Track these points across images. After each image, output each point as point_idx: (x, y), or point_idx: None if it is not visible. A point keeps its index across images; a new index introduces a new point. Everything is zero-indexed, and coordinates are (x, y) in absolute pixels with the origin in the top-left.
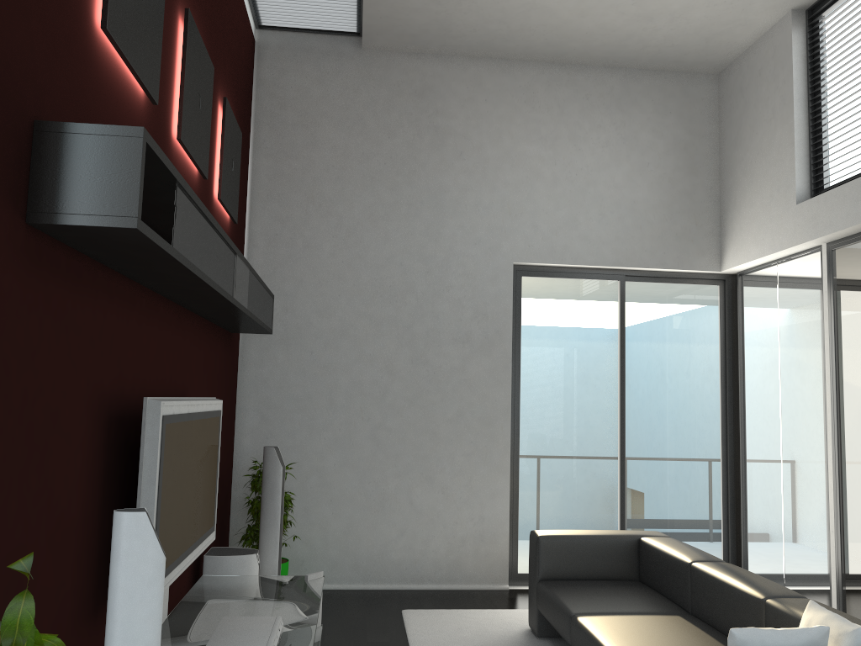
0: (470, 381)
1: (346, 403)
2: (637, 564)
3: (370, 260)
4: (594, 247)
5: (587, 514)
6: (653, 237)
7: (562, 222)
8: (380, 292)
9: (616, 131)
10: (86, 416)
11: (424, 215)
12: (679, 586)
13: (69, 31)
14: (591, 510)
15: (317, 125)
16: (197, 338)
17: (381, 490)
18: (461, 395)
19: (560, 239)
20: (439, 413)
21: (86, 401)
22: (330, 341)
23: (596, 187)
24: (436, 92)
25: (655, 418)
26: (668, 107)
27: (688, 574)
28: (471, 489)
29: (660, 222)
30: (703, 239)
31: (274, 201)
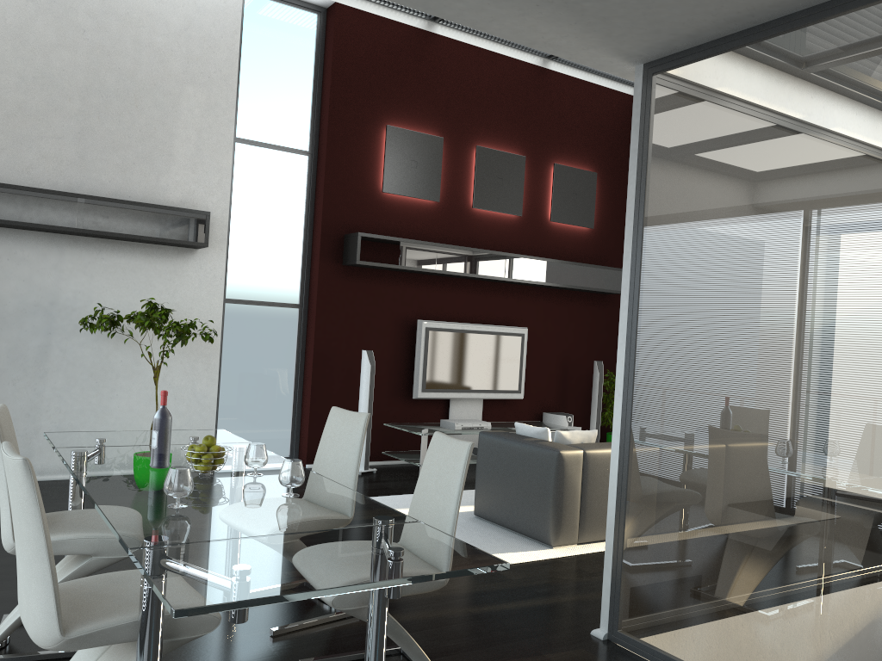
0: None
1: None
2: None
3: None
4: None
5: None
6: None
7: None
8: None
9: None
10: (392, 325)
11: None
12: None
13: (364, 200)
14: None
15: None
16: (529, 298)
17: None
18: None
19: None
20: None
21: (391, 320)
22: None
23: None
24: None
25: None
26: None
27: None
28: None
29: None
30: None
31: None
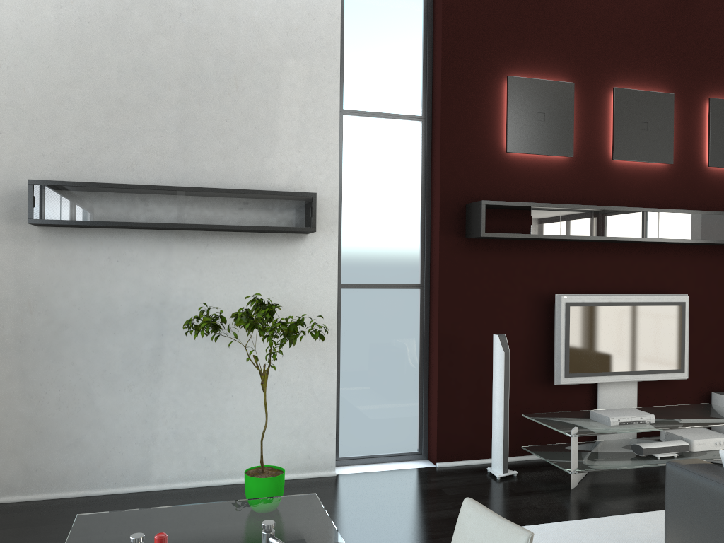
0: None
1: None
2: None
3: None
4: None
5: None
6: None
7: None
8: None
9: None
10: (525, 301)
11: None
12: None
13: (486, 163)
14: None
15: None
16: (686, 258)
17: None
18: None
19: None
20: None
21: (524, 295)
22: None
23: None
24: None
25: None
26: None
27: None
28: None
29: None
30: None
31: None
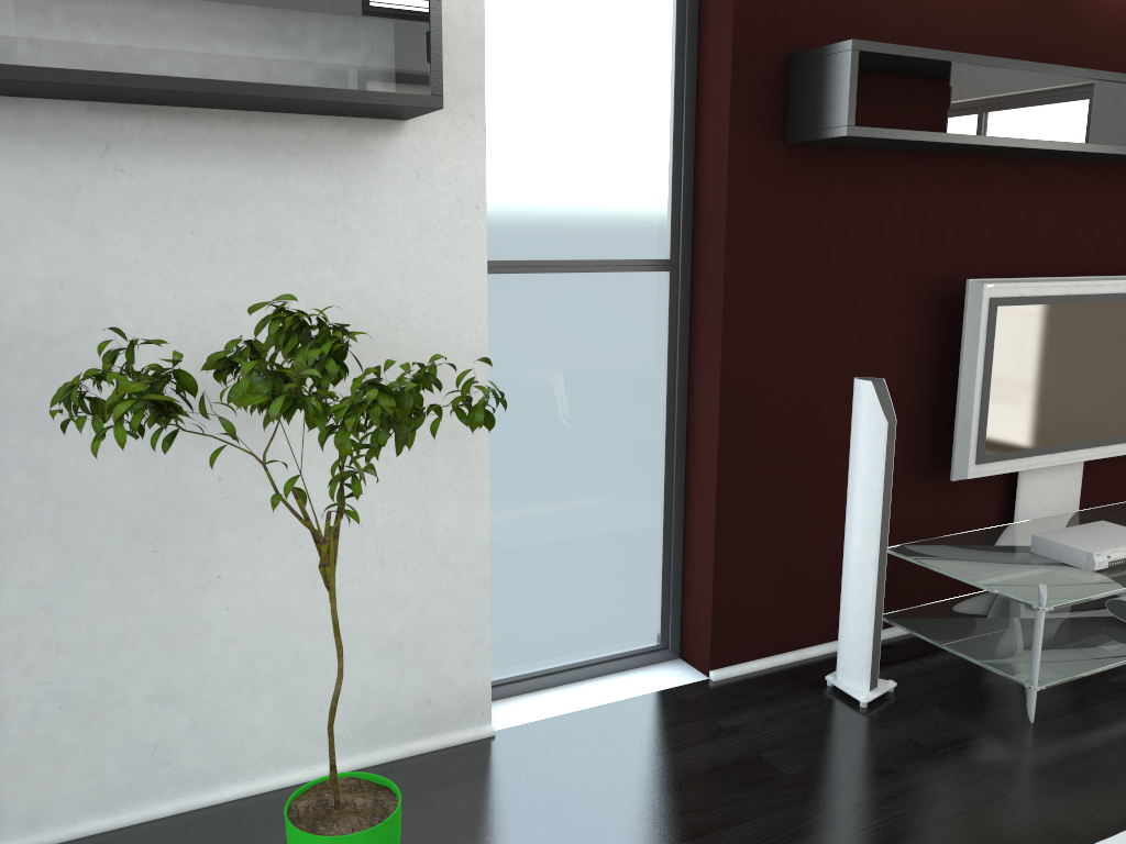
0: None
1: None
2: None
3: None
4: None
5: None
6: None
7: None
8: None
9: None
10: (897, 297)
11: None
12: None
13: None
14: None
15: None
16: None
17: None
18: None
19: None
20: None
21: (896, 283)
22: None
23: None
24: None
25: None
26: None
27: None
28: None
29: None
30: None
31: None
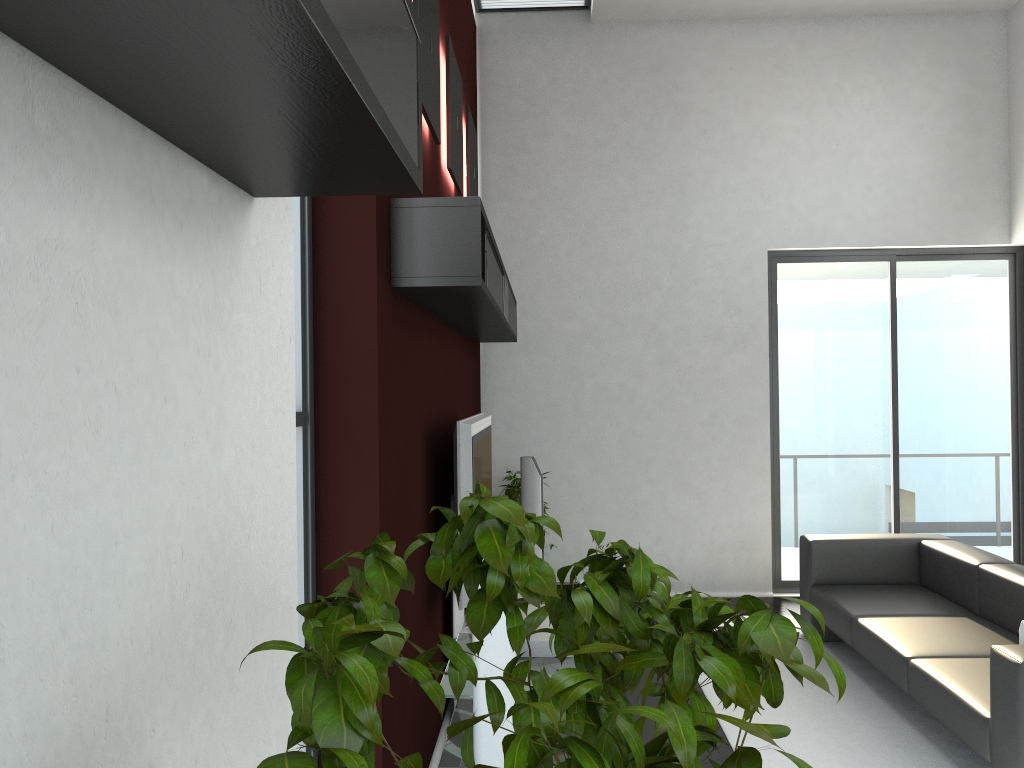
0: (724, 380)
1: (593, 409)
2: (918, 568)
3: (610, 256)
4: (859, 226)
5: (856, 518)
6: (929, 210)
7: (821, 200)
8: (623, 290)
9: (883, 90)
10: (418, 441)
11: (666, 204)
12: (965, 589)
13: None
14: (861, 514)
15: (546, 114)
16: (459, 355)
17: (633, 497)
18: (714, 396)
19: (820, 219)
20: (691, 416)
21: (417, 428)
22: (573, 345)
23: (860, 157)
24: (675, 65)
25: (933, 412)
26: (944, 56)
27: (975, 577)
28: (728, 494)
29: (937, 192)
30: (988, 208)
31: (506, 200)
